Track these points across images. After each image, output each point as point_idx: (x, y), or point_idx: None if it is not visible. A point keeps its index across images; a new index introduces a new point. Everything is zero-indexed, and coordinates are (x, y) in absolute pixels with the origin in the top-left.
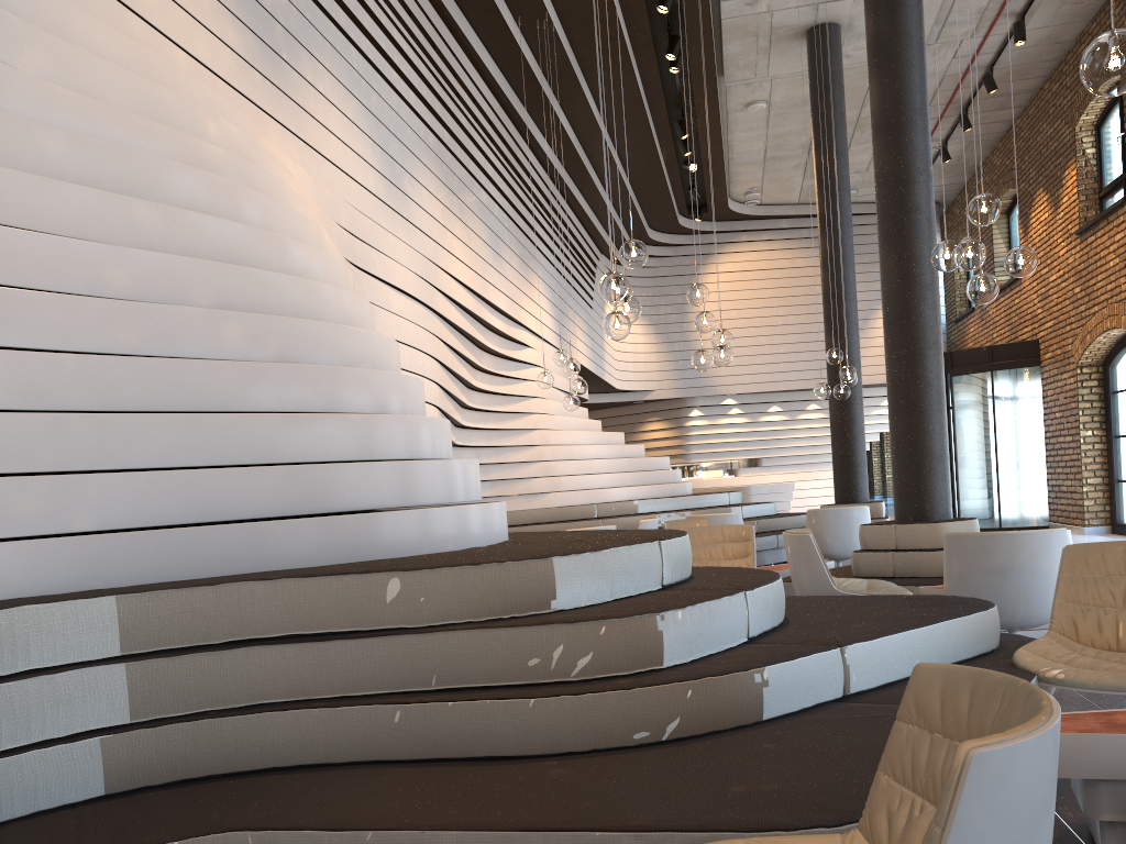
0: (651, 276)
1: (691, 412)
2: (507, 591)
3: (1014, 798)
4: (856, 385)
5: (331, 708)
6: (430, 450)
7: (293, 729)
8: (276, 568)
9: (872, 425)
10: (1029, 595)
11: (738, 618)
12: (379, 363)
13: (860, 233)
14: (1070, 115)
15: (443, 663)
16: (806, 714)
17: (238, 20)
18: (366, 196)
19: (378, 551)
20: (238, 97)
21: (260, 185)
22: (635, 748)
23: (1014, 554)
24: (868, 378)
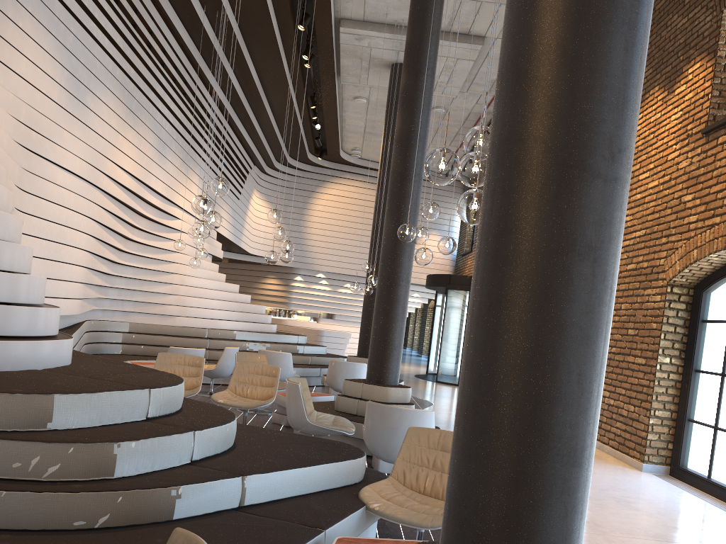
0: (286, 186)
1: (296, 277)
2: (13, 413)
3: None
4: None
5: None
6: (18, 297)
7: None
8: None
9: None
10: None
11: (184, 448)
12: None
13: None
14: None
15: None
16: (206, 518)
17: None
18: (49, 103)
19: None
20: None
21: None
22: (73, 531)
23: (400, 421)
24: None
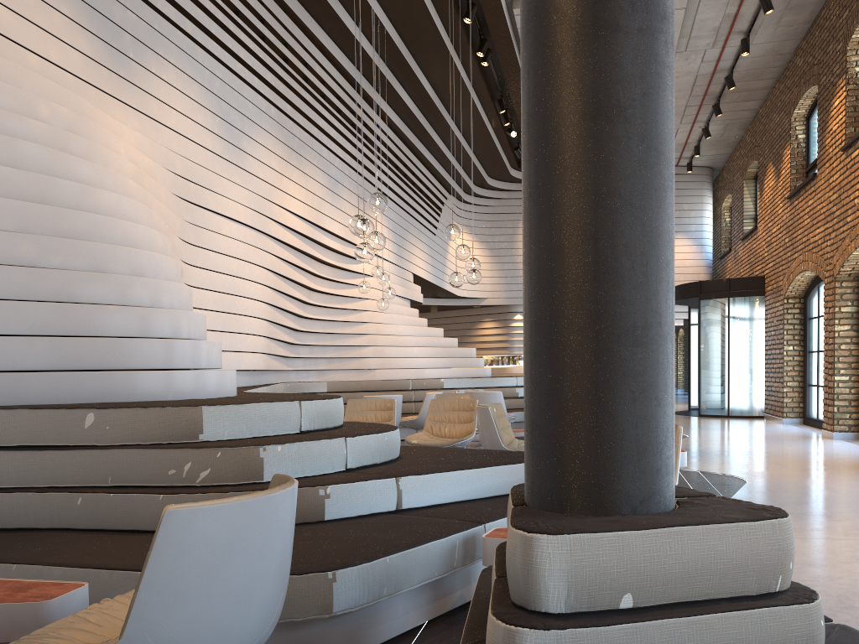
0: (490, 213)
1: (515, 316)
2: (166, 426)
3: (196, 538)
4: None
5: (40, 493)
6: (176, 332)
7: (15, 504)
8: (34, 403)
9: None
10: None
11: (335, 454)
12: (149, 272)
13: None
14: (788, 109)
15: (115, 469)
16: (359, 519)
17: (88, 32)
18: (203, 152)
19: (111, 396)
20: (84, 85)
21: (78, 148)
22: None
23: None
24: None
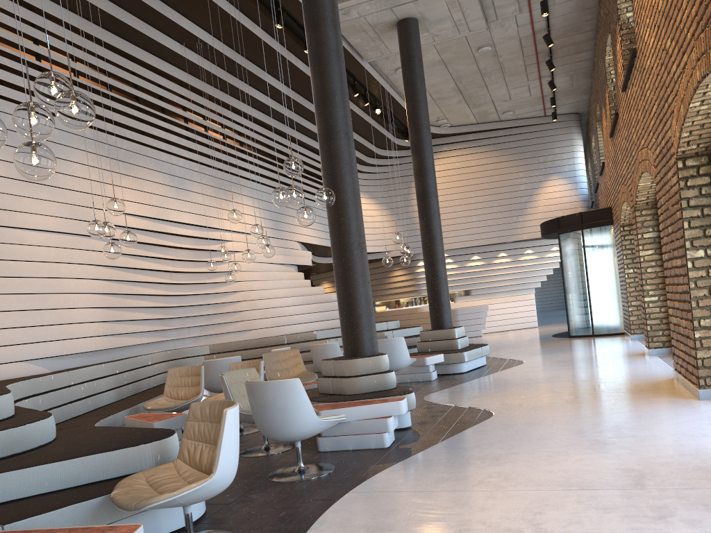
0: (386, 178)
1: (418, 263)
2: None
3: None
4: (437, 252)
5: None
6: None
7: None
8: None
9: (546, 264)
10: (277, 421)
11: None
12: None
13: (523, 138)
14: (603, 56)
15: None
16: None
17: None
18: None
19: None
20: None
21: None
22: None
23: (264, 396)
24: (533, 234)
